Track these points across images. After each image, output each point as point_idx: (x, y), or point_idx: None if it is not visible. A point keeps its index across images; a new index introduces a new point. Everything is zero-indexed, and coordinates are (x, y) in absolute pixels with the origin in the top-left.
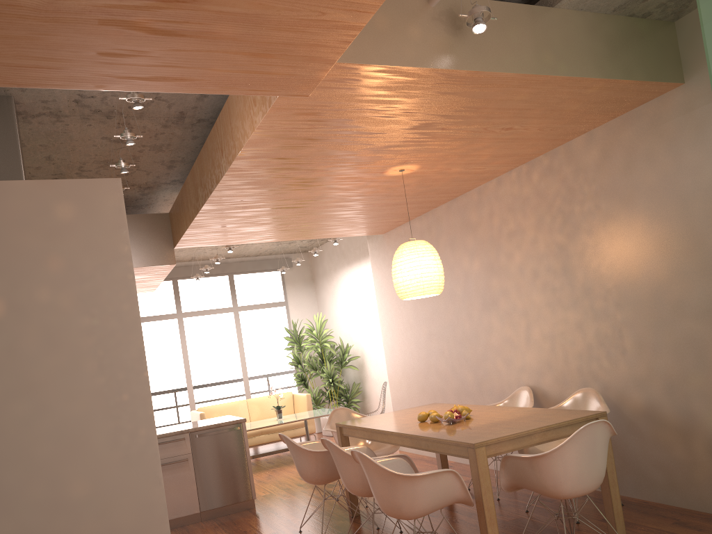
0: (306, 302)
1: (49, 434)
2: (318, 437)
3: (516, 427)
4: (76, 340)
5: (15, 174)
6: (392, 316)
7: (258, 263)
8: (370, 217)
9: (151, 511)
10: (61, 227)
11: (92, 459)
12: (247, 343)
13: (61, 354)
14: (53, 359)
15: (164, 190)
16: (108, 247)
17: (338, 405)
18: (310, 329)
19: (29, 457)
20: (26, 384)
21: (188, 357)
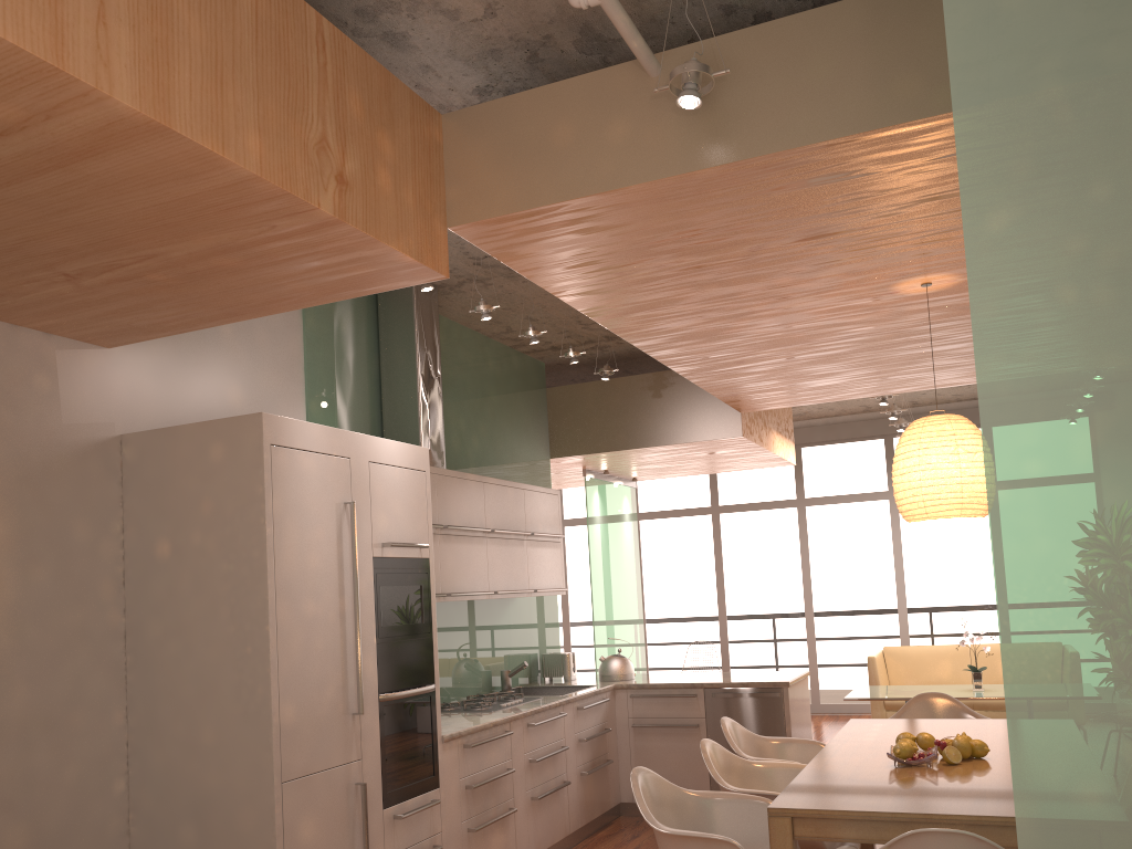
0: None
1: (191, 676)
2: None
3: (912, 801)
4: (216, 585)
5: (410, 365)
6: None
7: None
8: None
9: (261, 776)
10: (213, 469)
11: (219, 709)
12: None
13: (204, 598)
14: (198, 603)
15: None
16: (247, 488)
17: None
18: None
19: (177, 695)
20: (179, 624)
21: (901, 562)
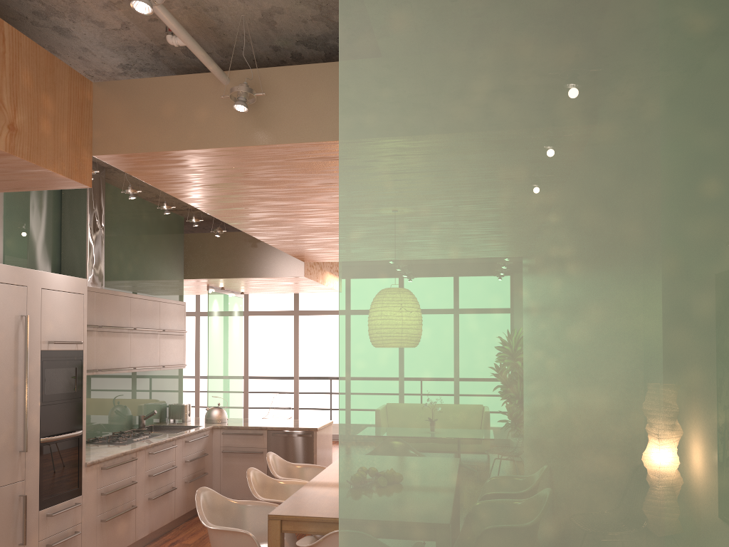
0: None
1: None
2: None
3: None
4: None
5: (82, 219)
6: None
7: None
8: None
9: None
10: None
11: None
12: None
13: None
14: None
15: None
16: None
17: None
18: None
19: None
20: None
21: None
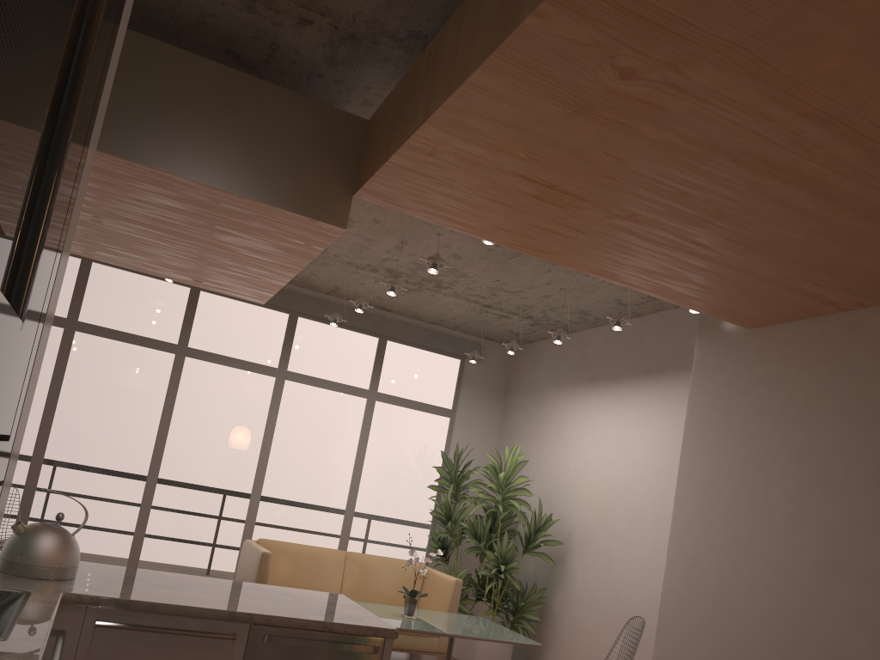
0: (483, 422)
1: None
2: (443, 658)
3: None
4: None
5: None
6: (717, 496)
7: (431, 336)
8: (806, 265)
9: None
10: None
11: None
12: (371, 455)
13: None
14: None
15: (379, 63)
16: None
17: (495, 615)
18: (494, 468)
19: None
20: None
21: (270, 446)
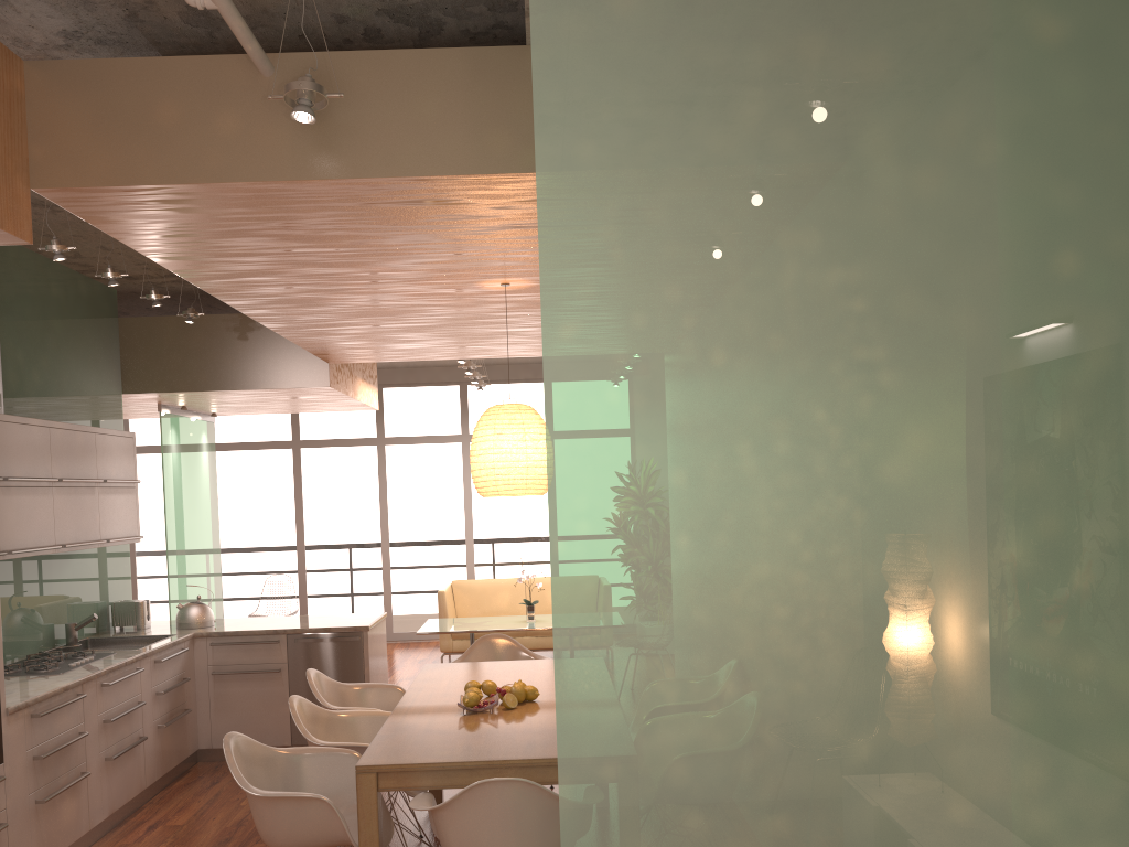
0: None
1: None
2: None
3: (478, 749)
4: None
5: None
6: None
7: None
8: None
9: None
10: None
11: None
12: None
13: None
14: None
15: None
16: None
17: None
18: None
19: None
20: None
21: (471, 501)
